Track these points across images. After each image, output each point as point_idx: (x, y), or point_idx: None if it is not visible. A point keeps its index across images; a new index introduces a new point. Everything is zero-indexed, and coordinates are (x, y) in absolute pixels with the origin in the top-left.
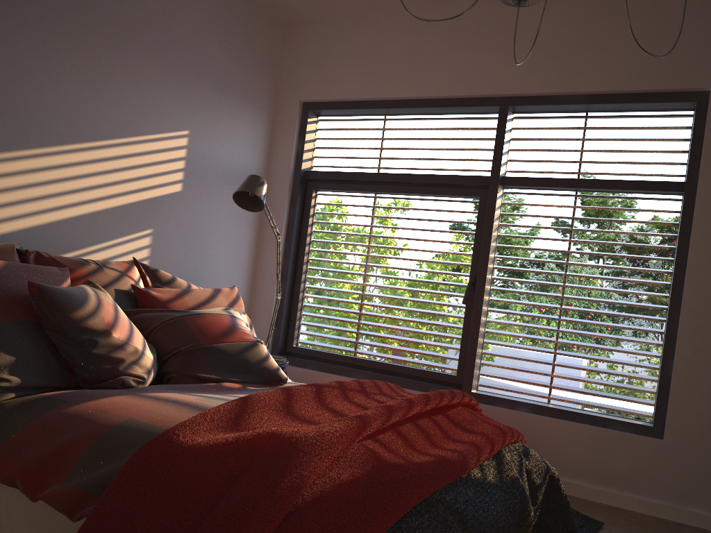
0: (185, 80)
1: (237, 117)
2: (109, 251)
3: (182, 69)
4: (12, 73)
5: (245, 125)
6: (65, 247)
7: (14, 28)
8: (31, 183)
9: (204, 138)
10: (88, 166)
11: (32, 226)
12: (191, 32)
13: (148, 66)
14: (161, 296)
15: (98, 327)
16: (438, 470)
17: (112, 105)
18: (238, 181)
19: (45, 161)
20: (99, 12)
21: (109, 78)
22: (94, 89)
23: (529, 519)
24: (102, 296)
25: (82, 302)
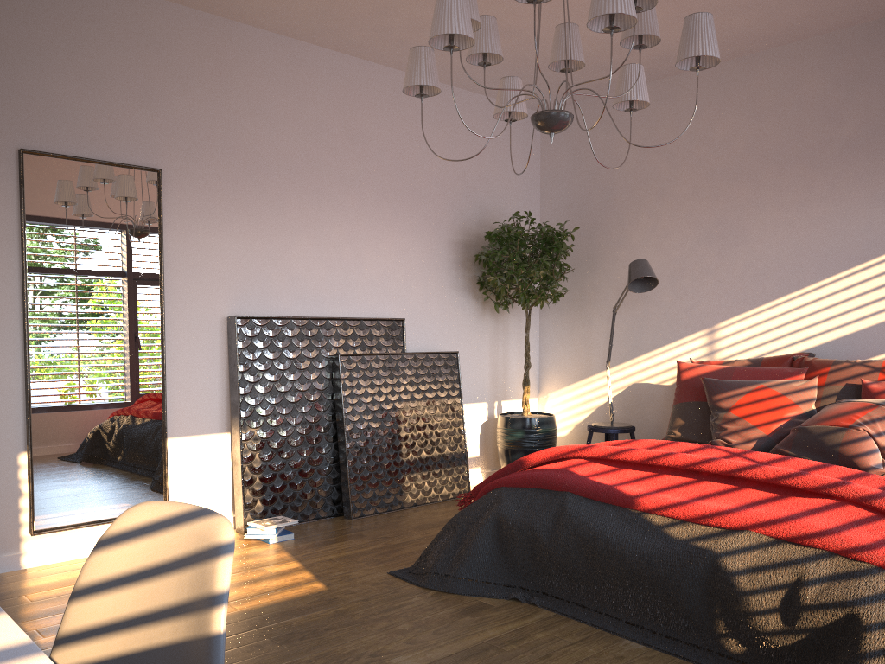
0: None
1: None
2: None
3: None
4: (808, 226)
5: None
6: (873, 350)
7: (806, 194)
8: (833, 303)
9: None
10: None
11: (838, 337)
12: None
13: None
14: (874, 388)
15: (725, 406)
16: (583, 483)
17: None
18: None
19: (844, 282)
20: None
21: None
22: None
23: (752, 623)
24: (778, 387)
25: (727, 390)
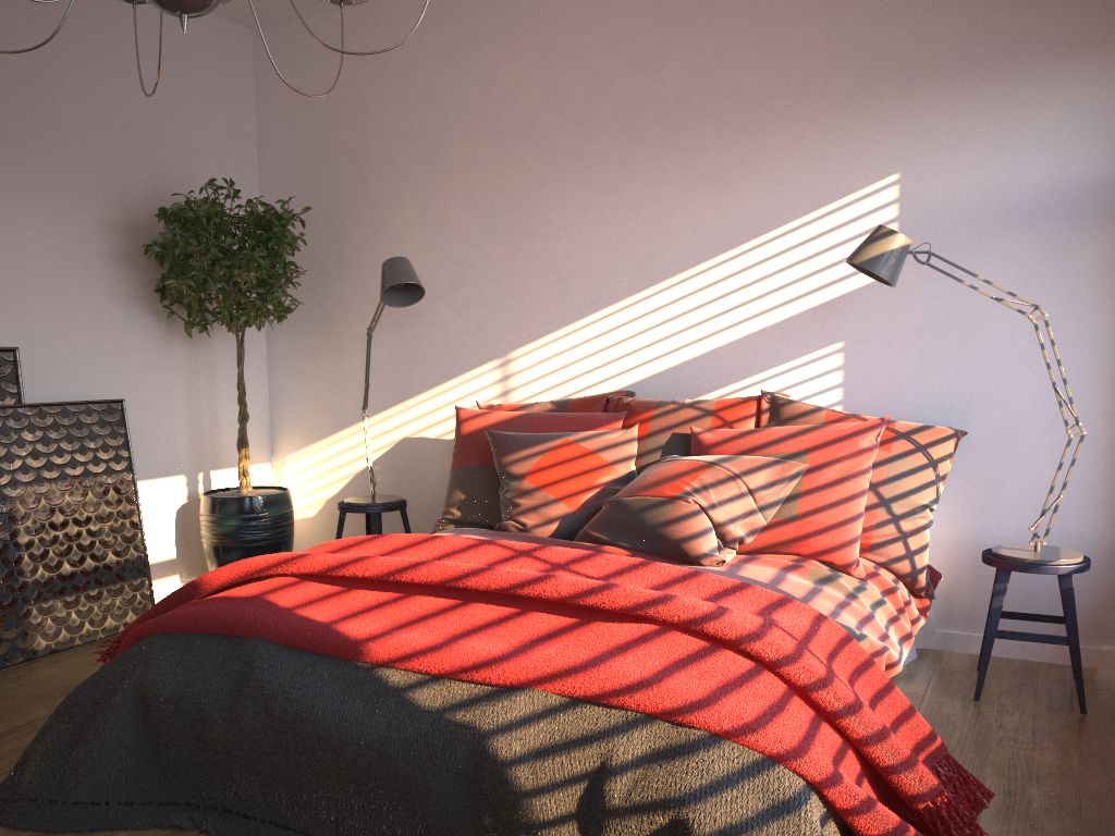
0: (875, 100)
1: (1026, 99)
2: (769, 384)
3: (868, 87)
4: (622, 217)
5: (1057, 103)
6: (705, 387)
7: (619, 172)
8: (656, 323)
9: (937, 171)
10: (723, 284)
11: (663, 369)
12: (880, 20)
13: (799, 119)
14: (707, 439)
15: (518, 471)
16: (283, 623)
17: (748, 196)
18: (1051, 214)
19: (669, 295)
20: (714, 95)
21: (738, 165)
22: (719, 188)
23: None
24: (588, 441)
25: (521, 448)
